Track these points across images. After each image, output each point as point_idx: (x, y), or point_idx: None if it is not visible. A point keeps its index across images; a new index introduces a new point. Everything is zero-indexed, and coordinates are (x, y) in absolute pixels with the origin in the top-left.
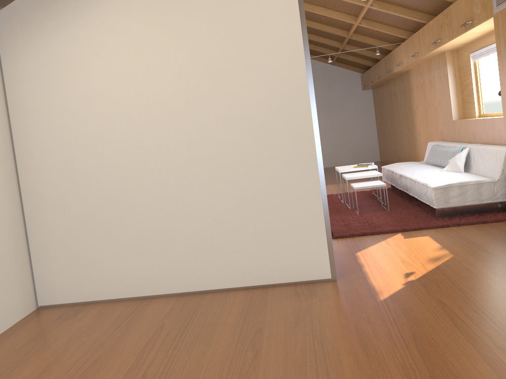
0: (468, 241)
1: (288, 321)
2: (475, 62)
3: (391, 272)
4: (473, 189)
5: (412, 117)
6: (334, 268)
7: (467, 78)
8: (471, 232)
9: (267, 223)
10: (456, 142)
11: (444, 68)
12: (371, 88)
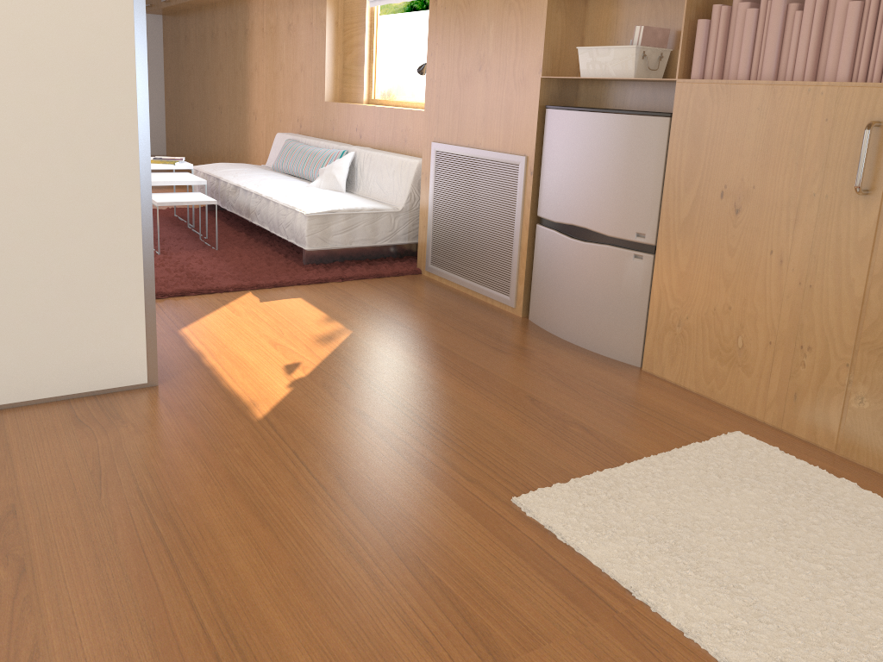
0: (367, 307)
1: (77, 482)
2: (373, 9)
3: (259, 365)
4: (366, 221)
5: (246, 83)
6: (155, 362)
7: (356, 34)
8: (365, 292)
9: (7, 270)
10: (326, 139)
11: (321, 8)
12: (163, 12)
